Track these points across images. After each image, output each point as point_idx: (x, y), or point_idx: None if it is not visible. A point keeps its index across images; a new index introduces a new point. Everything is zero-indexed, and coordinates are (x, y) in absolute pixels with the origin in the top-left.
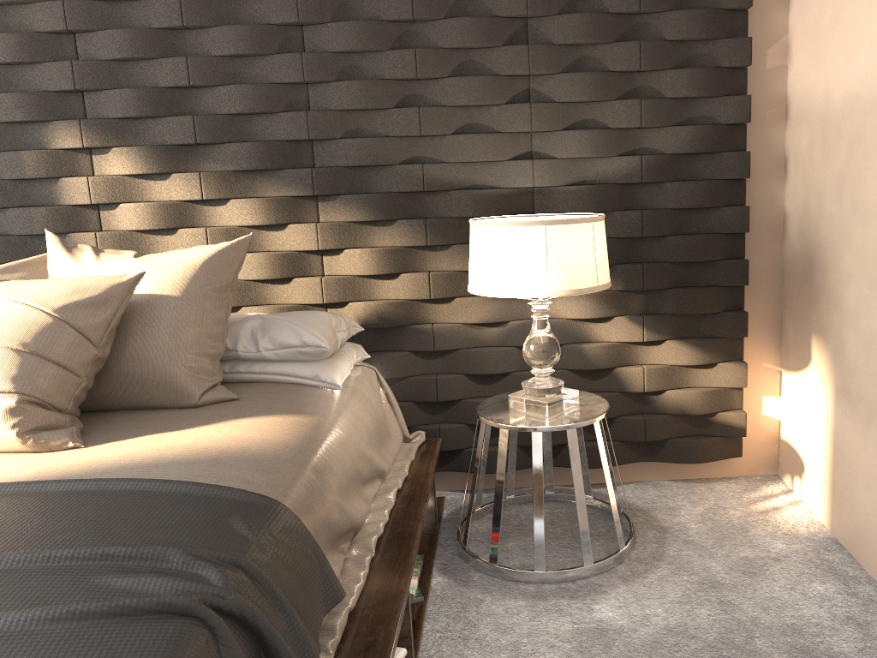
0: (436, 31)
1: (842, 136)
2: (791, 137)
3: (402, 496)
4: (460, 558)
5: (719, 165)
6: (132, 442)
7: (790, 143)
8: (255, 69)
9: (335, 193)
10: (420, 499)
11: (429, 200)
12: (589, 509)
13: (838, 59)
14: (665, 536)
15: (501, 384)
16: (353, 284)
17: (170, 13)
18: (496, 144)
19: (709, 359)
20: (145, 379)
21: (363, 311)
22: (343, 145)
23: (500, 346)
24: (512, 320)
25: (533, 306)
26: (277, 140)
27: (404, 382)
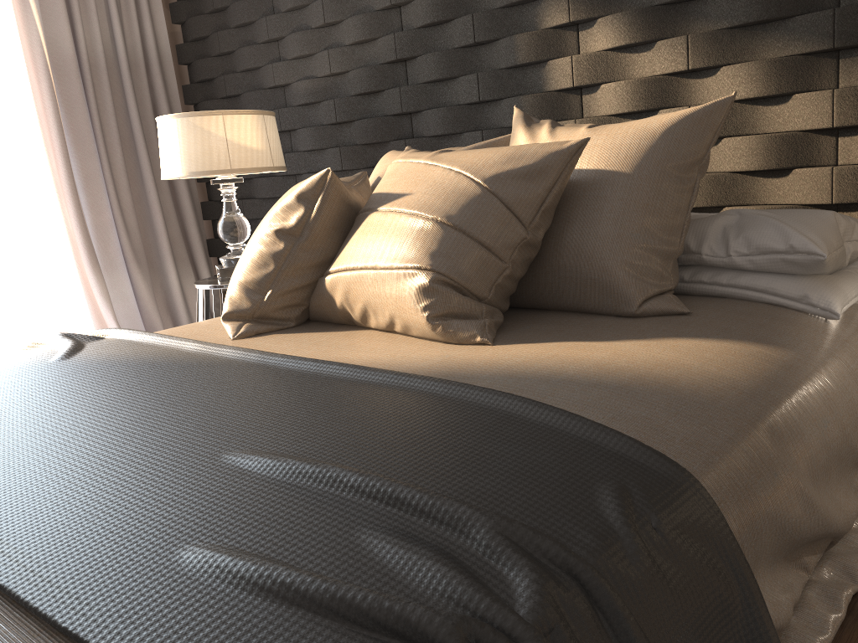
0: None
1: None
2: None
3: None
4: None
5: None
6: (540, 347)
7: None
8: None
9: None
10: None
11: None
12: None
13: None
14: None
15: None
16: None
17: None
18: None
19: None
20: (579, 275)
21: None
22: None
23: None
24: None
25: None
26: None
27: None
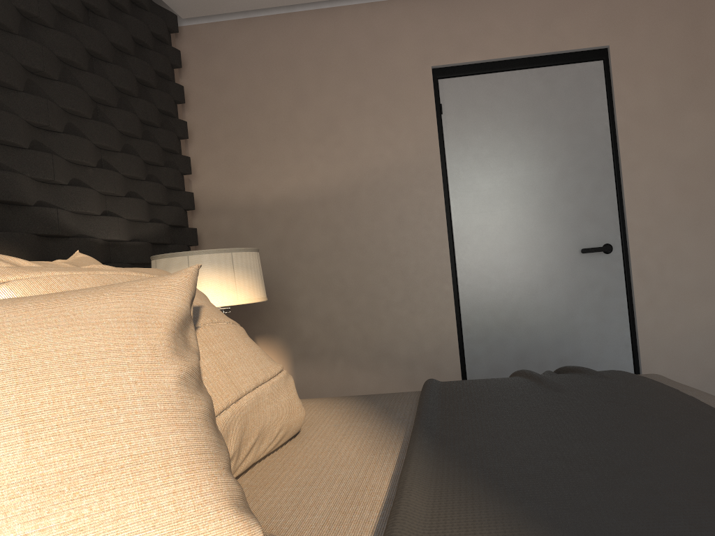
0: (52, 89)
1: (277, 219)
2: (204, 222)
3: None
4: None
5: (185, 236)
6: None
7: (203, 226)
8: None
9: None
10: None
11: (51, 246)
12: None
13: (265, 179)
14: None
15: None
16: None
17: None
18: (96, 200)
19: None
20: None
21: None
22: None
23: None
24: None
25: None
26: None
27: None
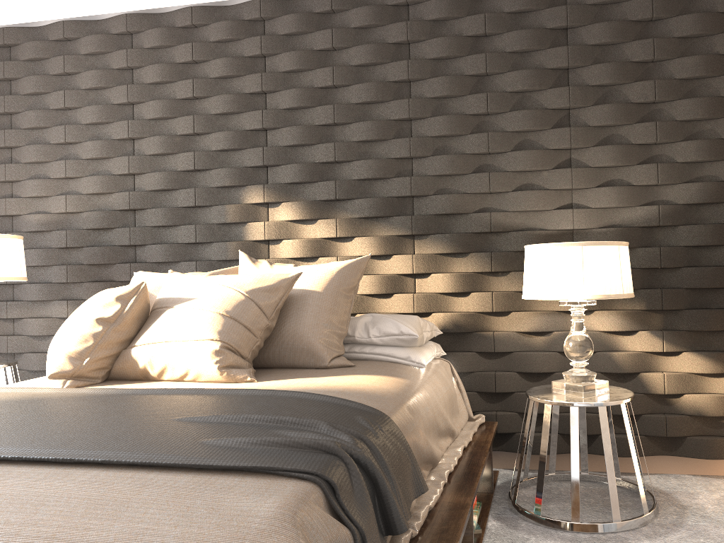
0: (503, 120)
1: None
2: None
3: (467, 452)
4: (510, 511)
5: (723, 212)
6: (287, 380)
7: None
8: (378, 150)
9: (427, 233)
10: (481, 455)
11: (494, 239)
12: (618, 488)
13: None
14: (685, 511)
15: (546, 381)
16: (436, 299)
17: (326, 115)
18: (545, 197)
19: (721, 369)
20: (295, 346)
21: (442, 319)
22: (434, 199)
23: (545, 351)
24: (555, 331)
25: (572, 311)
26: (389, 197)
27: (470, 376)
